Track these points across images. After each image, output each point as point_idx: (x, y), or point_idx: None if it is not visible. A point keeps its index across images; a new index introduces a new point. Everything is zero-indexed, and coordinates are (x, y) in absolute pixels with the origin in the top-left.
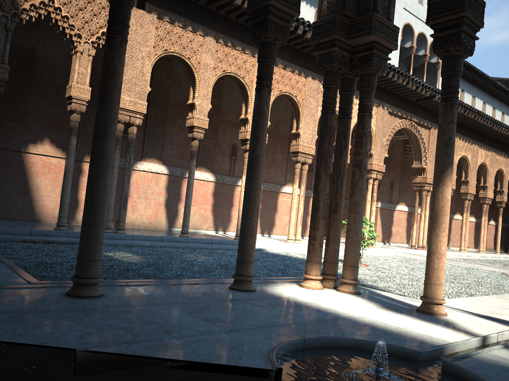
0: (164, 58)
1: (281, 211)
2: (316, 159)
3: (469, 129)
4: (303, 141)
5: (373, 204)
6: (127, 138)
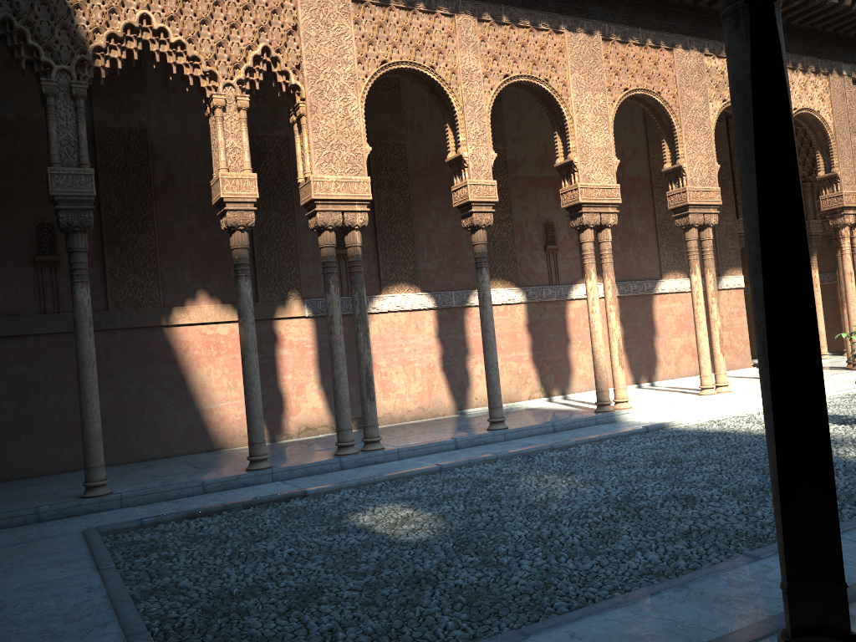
0: (382, 87)
1: (664, 330)
2: None
3: None
4: (692, 181)
5: None
6: (345, 257)
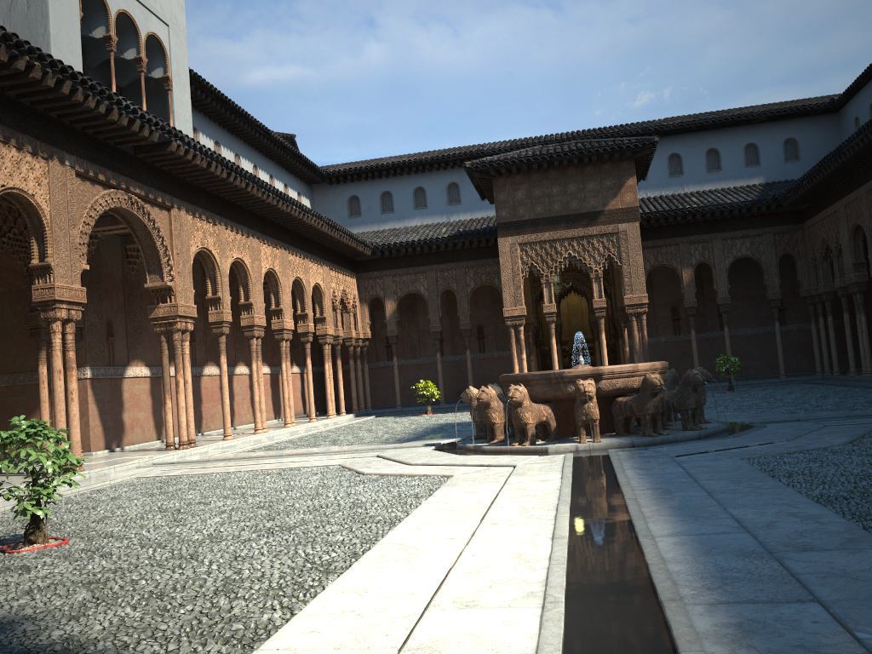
0: None
1: None
2: None
3: (240, 210)
4: None
5: (70, 377)
6: None
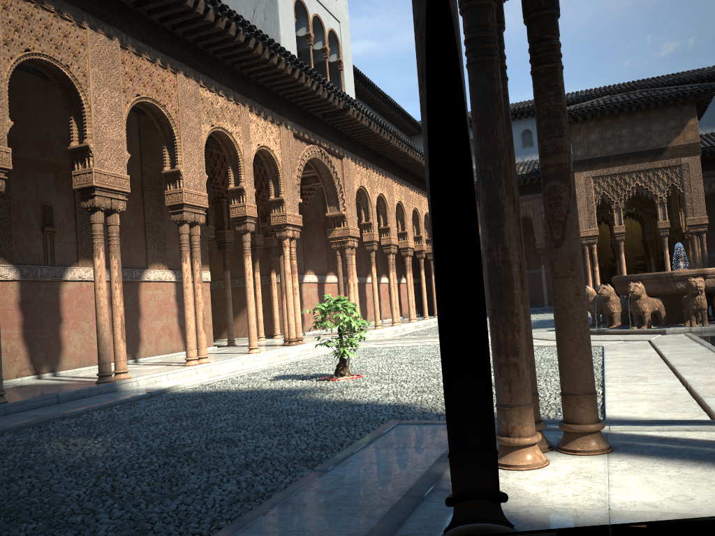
0: None
1: (147, 313)
2: (483, 171)
3: (381, 157)
4: (188, 184)
5: (294, 278)
6: None
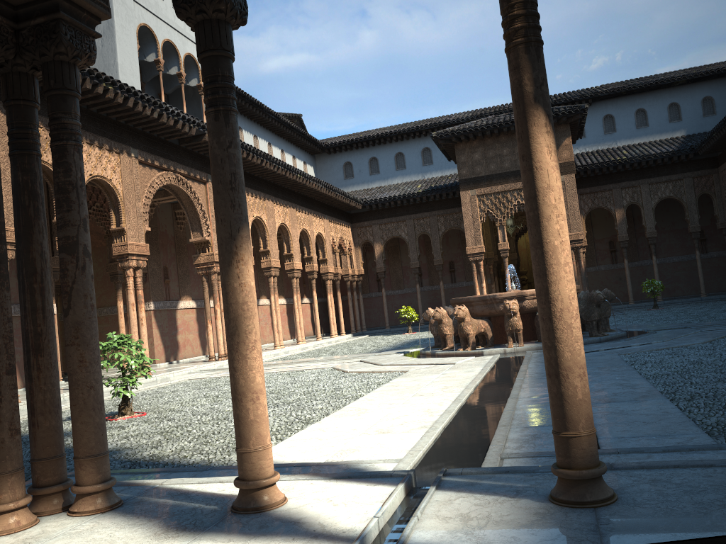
0: None
1: None
2: None
3: (258, 180)
4: None
5: (140, 308)
6: None
